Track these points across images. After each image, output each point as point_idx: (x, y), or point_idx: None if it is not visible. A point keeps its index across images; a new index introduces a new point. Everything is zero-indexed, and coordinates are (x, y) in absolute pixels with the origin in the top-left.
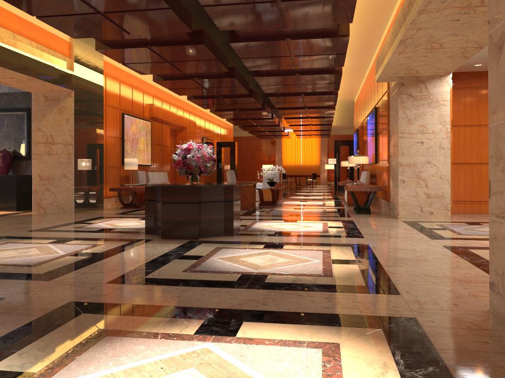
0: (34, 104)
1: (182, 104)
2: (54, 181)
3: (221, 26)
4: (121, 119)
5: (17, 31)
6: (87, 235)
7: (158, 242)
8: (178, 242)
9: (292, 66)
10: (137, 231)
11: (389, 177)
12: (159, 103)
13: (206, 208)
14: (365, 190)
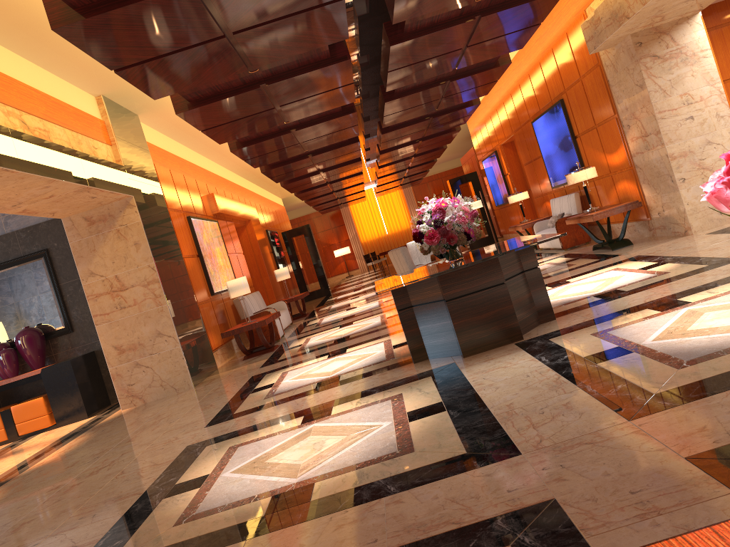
0: (71, 235)
1: (233, 187)
2: (144, 348)
3: (398, 16)
4: (189, 227)
5: (44, 115)
6: (328, 395)
7: (478, 362)
8: (507, 351)
9: (452, 67)
10: (384, 365)
11: (639, 186)
12: (214, 191)
13: (511, 289)
14: (618, 212)
